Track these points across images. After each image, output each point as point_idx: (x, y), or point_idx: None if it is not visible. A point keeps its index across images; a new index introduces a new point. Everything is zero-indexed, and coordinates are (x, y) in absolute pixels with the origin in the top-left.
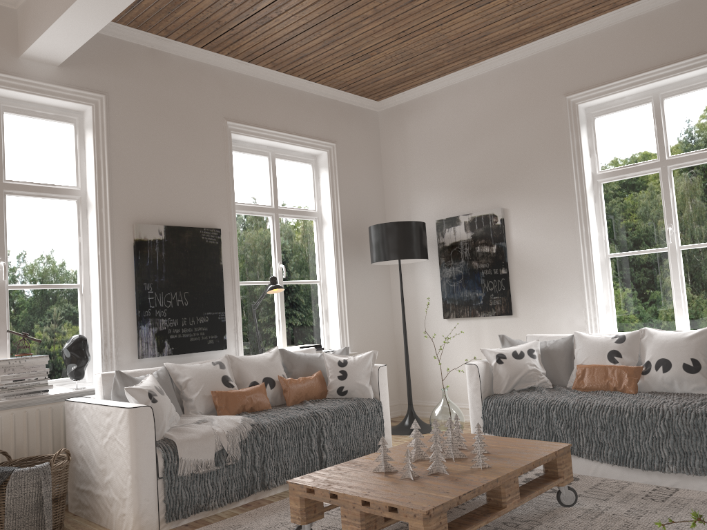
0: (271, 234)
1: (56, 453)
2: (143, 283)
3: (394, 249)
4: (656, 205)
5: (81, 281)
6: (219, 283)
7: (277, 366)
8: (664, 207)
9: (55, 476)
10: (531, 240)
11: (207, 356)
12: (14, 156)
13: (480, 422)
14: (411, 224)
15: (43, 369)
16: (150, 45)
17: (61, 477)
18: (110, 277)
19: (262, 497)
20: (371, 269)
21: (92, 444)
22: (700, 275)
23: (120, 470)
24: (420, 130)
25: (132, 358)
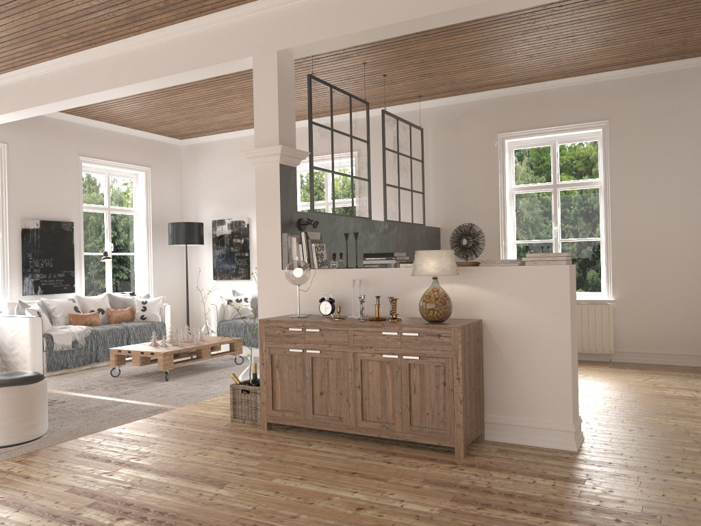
0: (105, 223)
1: None
2: (26, 253)
3: (182, 238)
4: None
5: None
6: (71, 254)
7: (106, 303)
8: None
9: None
10: None
11: (63, 296)
12: None
13: (216, 334)
14: (193, 224)
15: None
16: None
17: None
18: (7, 249)
19: (95, 366)
20: (170, 247)
21: (5, 336)
22: None
23: (23, 347)
24: (206, 163)
25: (19, 295)
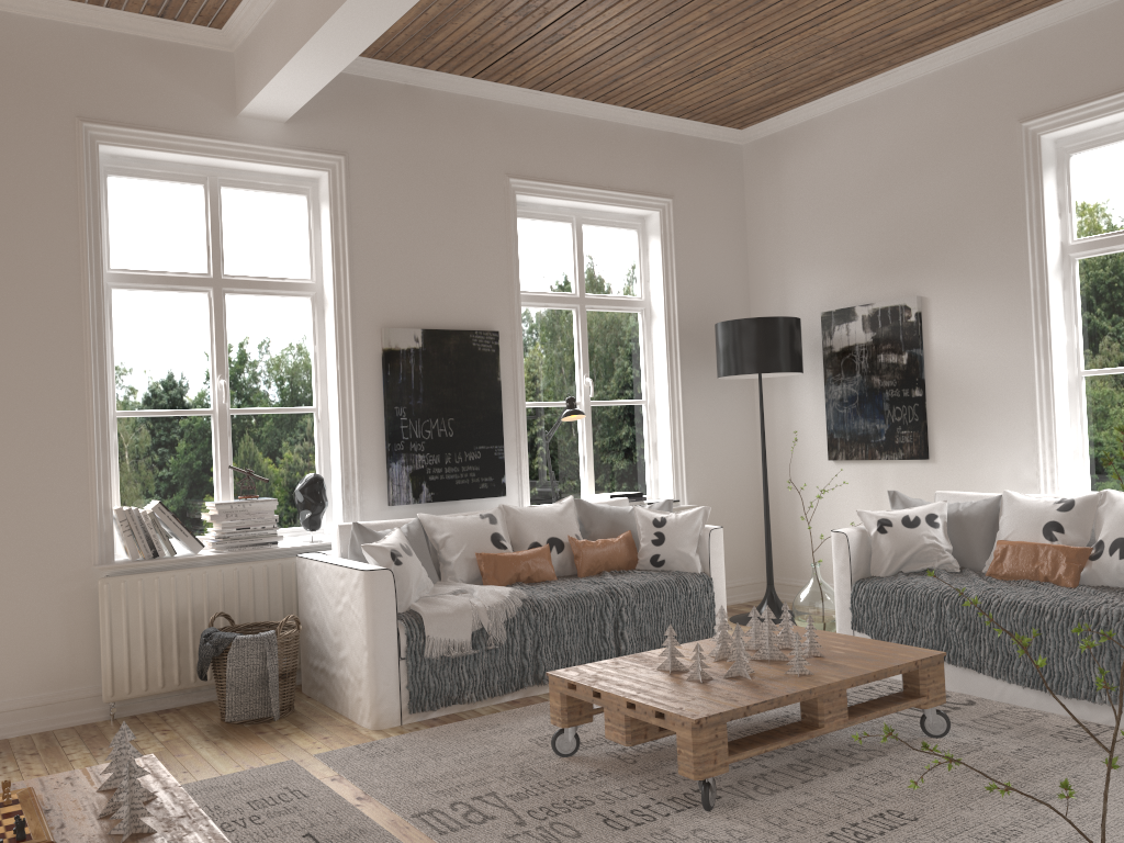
0: (574, 334)
1: (283, 619)
2: (394, 407)
3: (749, 358)
4: None
5: (317, 403)
6: (495, 406)
7: (568, 523)
8: None
9: (282, 647)
10: (961, 347)
11: (479, 505)
12: (235, 244)
13: (848, 615)
14: (775, 321)
15: (271, 516)
16: (403, 80)
17: (289, 650)
18: (351, 398)
19: (535, 693)
20: (723, 384)
21: (326, 611)
22: None
23: (355, 646)
24: (803, 174)
25: (381, 505)
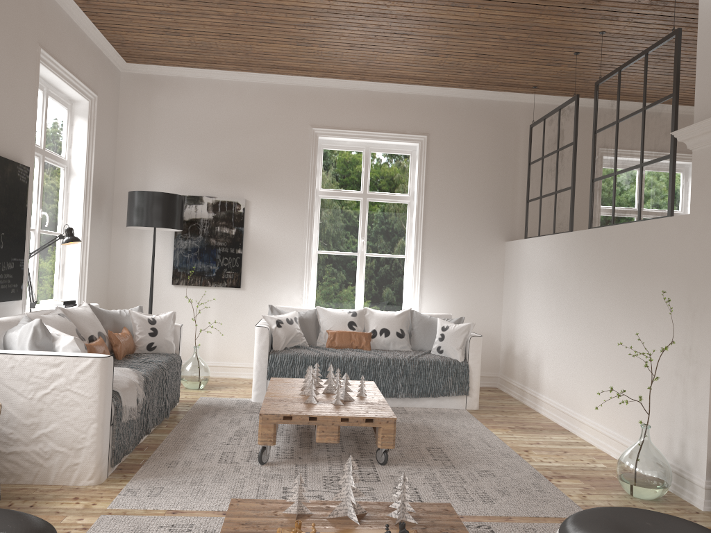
0: (36, 177)
1: None
2: None
3: (164, 218)
4: (355, 223)
5: None
6: (24, 227)
7: (99, 321)
8: (360, 225)
9: None
10: (267, 230)
11: (5, 306)
12: None
13: (264, 372)
14: (180, 198)
15: None
16: None
17: None
18: None
19: (140, 441)
20: (103, 228)
21: (9, 398)
22: (374, 274)
23: (75, 421)
24: (171, 108)
25: None
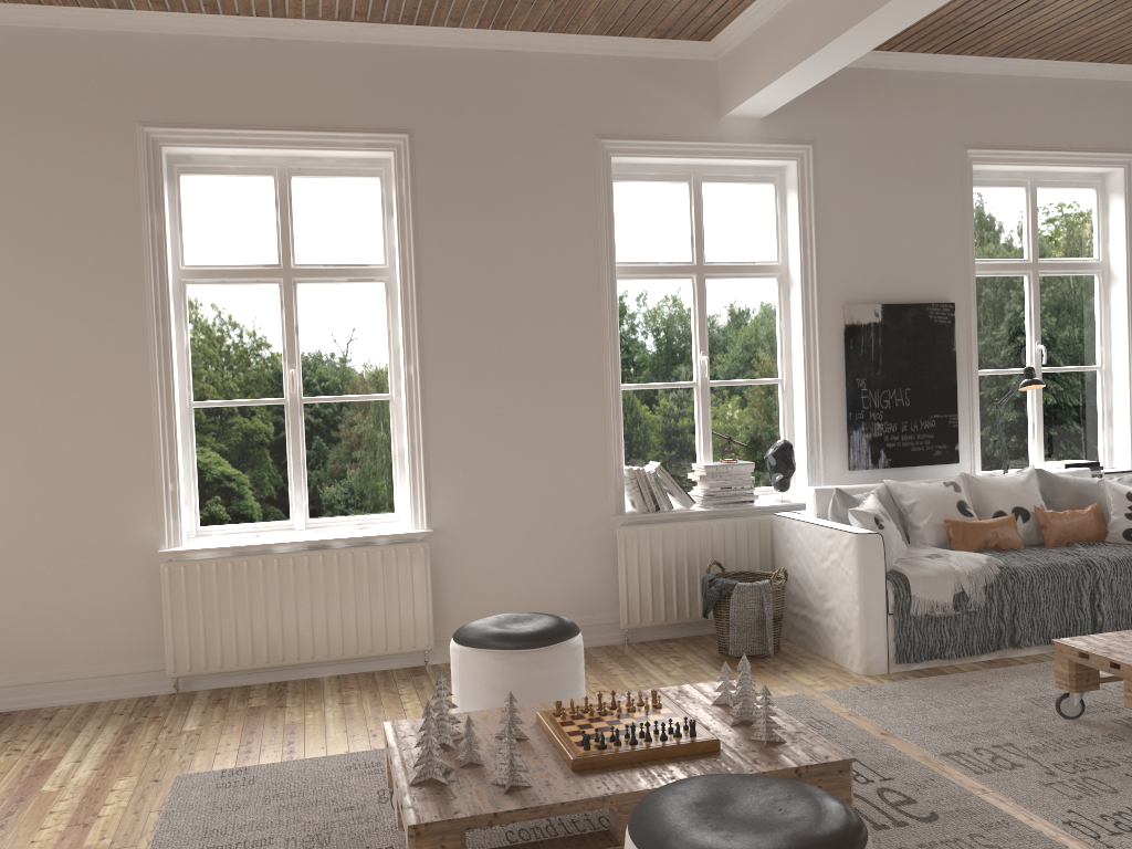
0: (1026, 301)
1: (775, 571)
2: (855, 379)
3: None
4: None
5: (781, 375)
6: (950, 376)
7: (1032, 493)
8: None
9: (774, 595)
10: None
11: (932, 471)
12: (713, 233)
13: None
14: None
15: (748, 477)
16: (865, 65)
17: (779, 598)
18: (816, 371)
19: (1009, 655)
20: None
21: (809, 566)
22: None
23: (844, 600)
24: None
25: (841, 469)
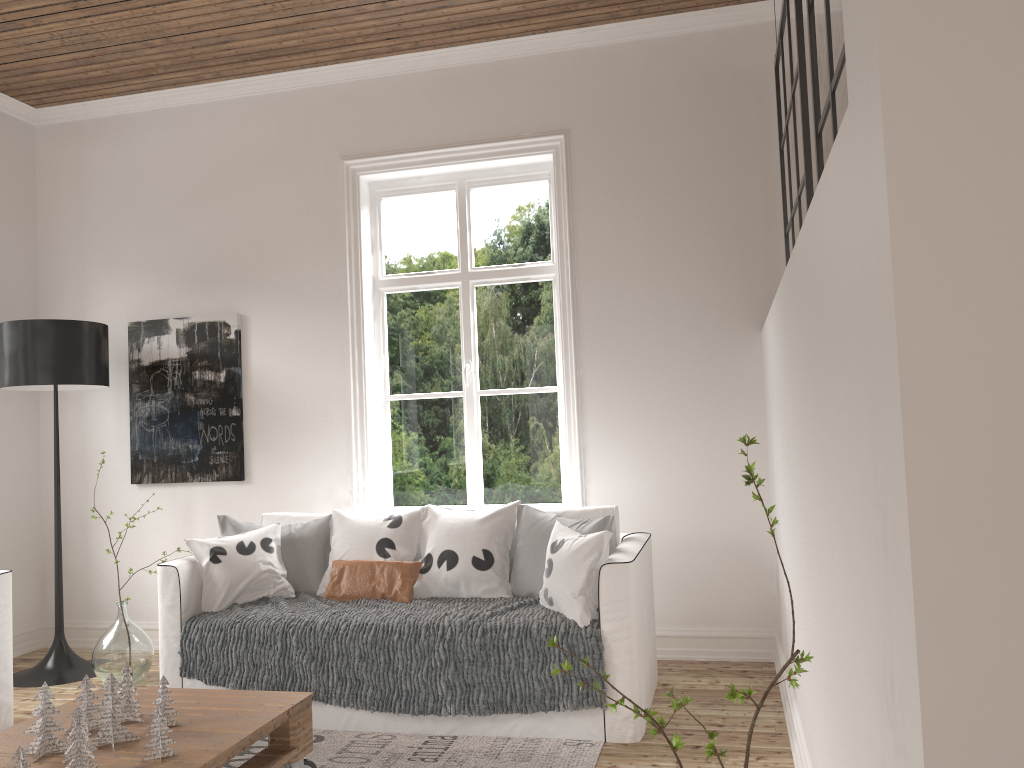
0: None
1: None
2: None
3: (46, 366)
4: (454, 333)
5: None
6: None
7: None
8: (463, 336)
9: None
10: (281, 367)
11: None
12: None
13: (176, 660)
14: (81, 326)
15: None
16: None
17: None
18: None
19: None
20: (2, 396)
21: None
22: (500, 431)
23: None
24: (112, 171)
25: None
